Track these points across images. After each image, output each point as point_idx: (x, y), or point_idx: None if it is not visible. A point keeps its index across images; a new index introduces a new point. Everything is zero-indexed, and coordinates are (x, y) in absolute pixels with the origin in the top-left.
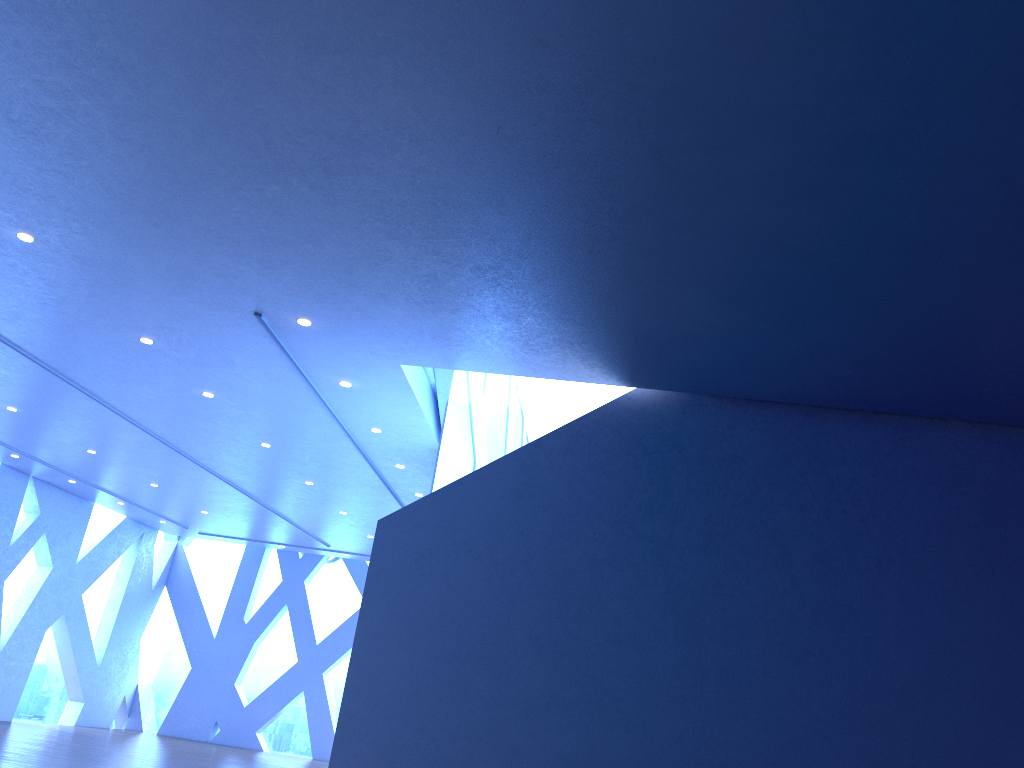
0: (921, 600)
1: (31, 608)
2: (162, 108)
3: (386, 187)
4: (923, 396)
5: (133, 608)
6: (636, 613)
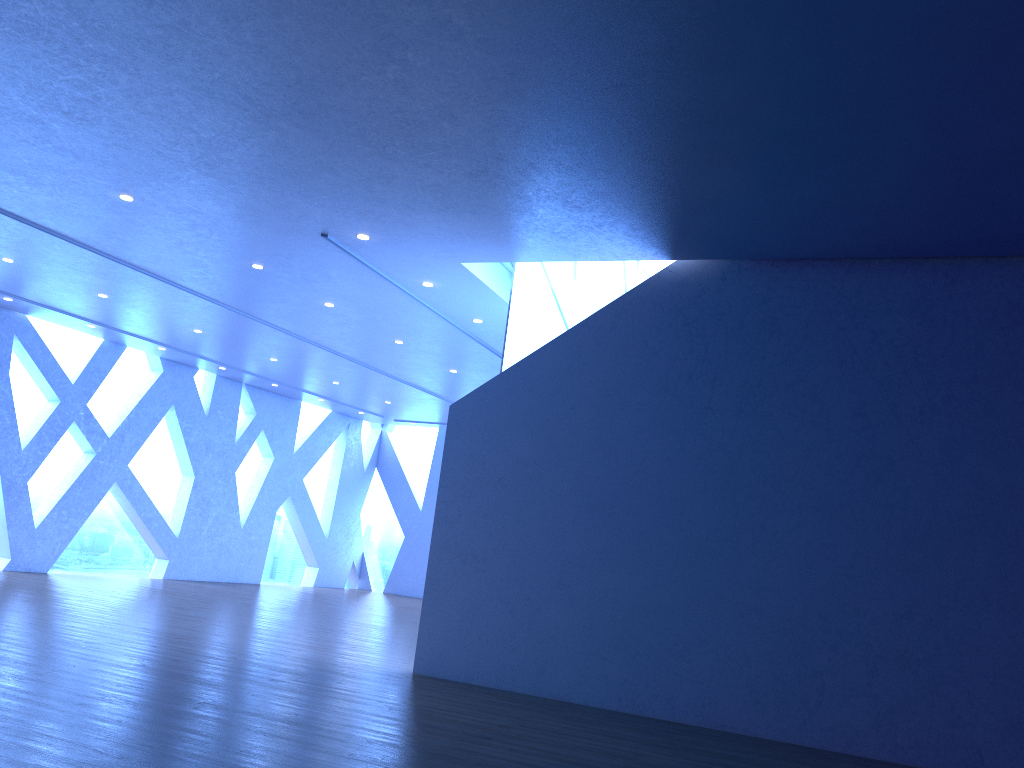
0: (965, 447)
1: (261, 492)
2: (157, 85)
3: (354, 118)
4: (962, 237)
5: (349, 488)
6: (677, 475)
